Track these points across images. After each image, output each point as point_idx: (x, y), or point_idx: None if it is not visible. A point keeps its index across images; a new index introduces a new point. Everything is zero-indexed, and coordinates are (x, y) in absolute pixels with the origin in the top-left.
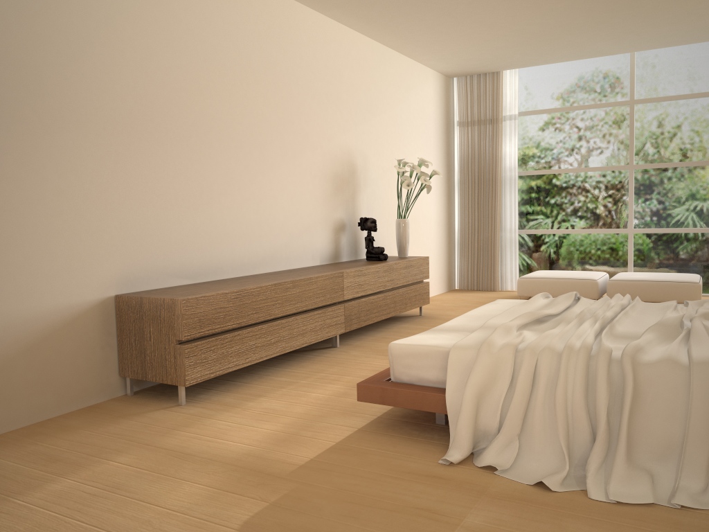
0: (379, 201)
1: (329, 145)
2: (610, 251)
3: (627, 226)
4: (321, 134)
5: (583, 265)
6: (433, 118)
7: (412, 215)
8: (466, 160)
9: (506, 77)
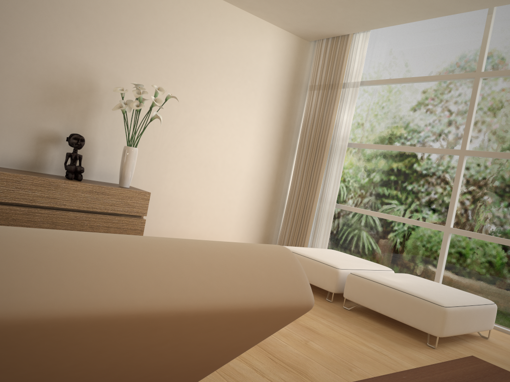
0: (138, 130)
1: (47, 52)
2: (422, 248)
3: (446, 223)
4: (33, 38)
5: (392, 258)
6: (265, 73)
7: (202, 158)
8: (305, 123)
9: (358, 42)
